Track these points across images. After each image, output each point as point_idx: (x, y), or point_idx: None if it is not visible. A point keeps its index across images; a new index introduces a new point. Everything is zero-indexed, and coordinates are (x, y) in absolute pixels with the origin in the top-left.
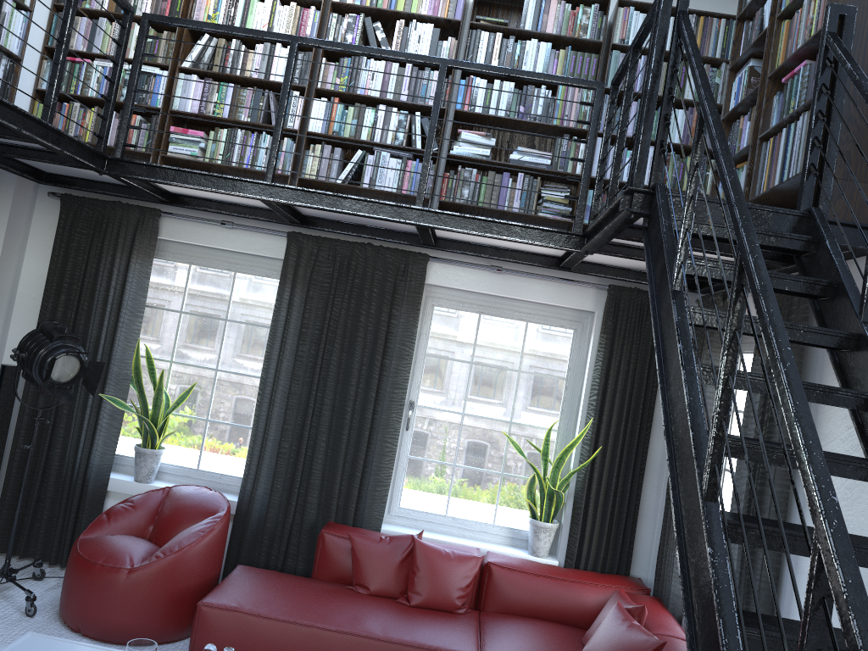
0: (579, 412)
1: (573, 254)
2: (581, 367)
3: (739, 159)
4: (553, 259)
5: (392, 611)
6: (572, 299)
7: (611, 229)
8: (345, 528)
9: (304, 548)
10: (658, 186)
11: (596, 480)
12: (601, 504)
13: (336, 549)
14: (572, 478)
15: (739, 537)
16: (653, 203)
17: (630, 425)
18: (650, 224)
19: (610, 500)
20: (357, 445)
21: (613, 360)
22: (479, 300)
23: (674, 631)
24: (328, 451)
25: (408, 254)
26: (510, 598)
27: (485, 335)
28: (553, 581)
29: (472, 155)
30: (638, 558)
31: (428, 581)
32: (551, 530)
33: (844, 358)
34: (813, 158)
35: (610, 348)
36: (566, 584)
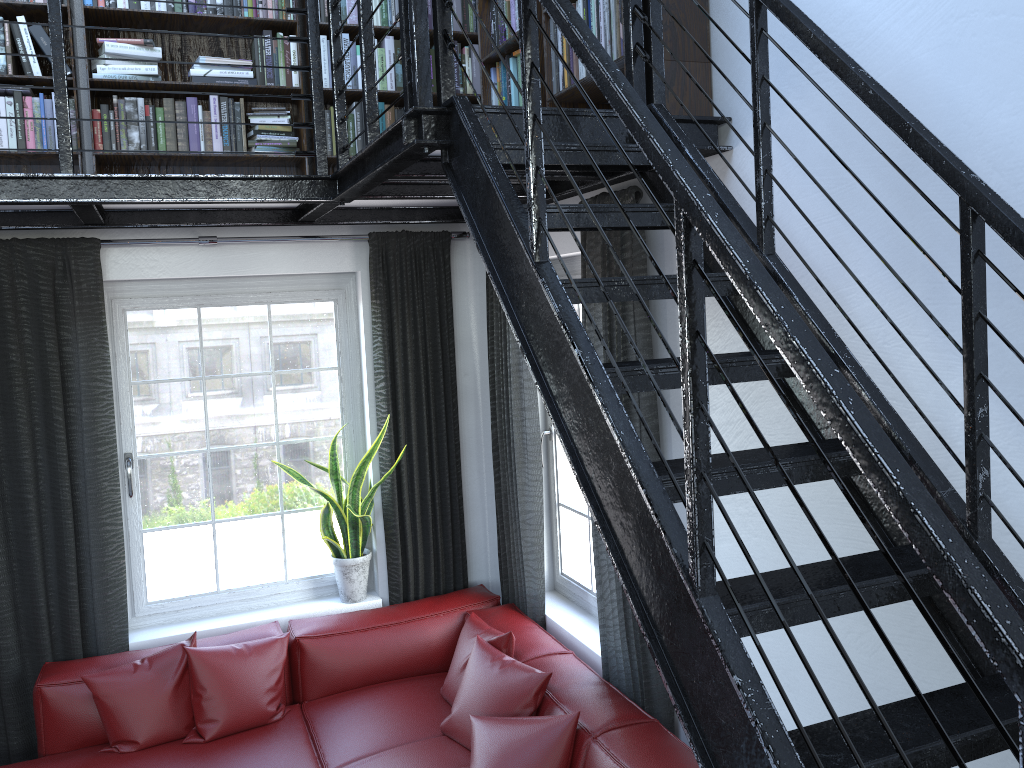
0: (365, 406)
1: (321, 205)
2: (355, 347)
3: (515, 44)
4: (286, 212)
5: (183, 762)
6: (324, 262)
7: (387, 169)
8: (74, 667)
9: (15, 715)
10: (458, 102)
11: (407, 486)
12: (419, 514)
13: (68, 704)
14: (376, 492)
15: (745, 627)
16: (451, 126)
17: (433, 407)
18: (455, 158)
19: (429, 505)
20: (59, 543)
21: (396, 331)
22: (193, 288)
23: (548, 647)
24: (13, 565)
25: (64, 244)
26: (337, 673)
27: (213, 335)
28: (386, 631)
29: (131, 77)
30: (474, 560)
31: (223, 700)
32: (364, 564)
33: (744, 303)
34: (637, 36)
35: (389, 316)
36: (402, 628)
